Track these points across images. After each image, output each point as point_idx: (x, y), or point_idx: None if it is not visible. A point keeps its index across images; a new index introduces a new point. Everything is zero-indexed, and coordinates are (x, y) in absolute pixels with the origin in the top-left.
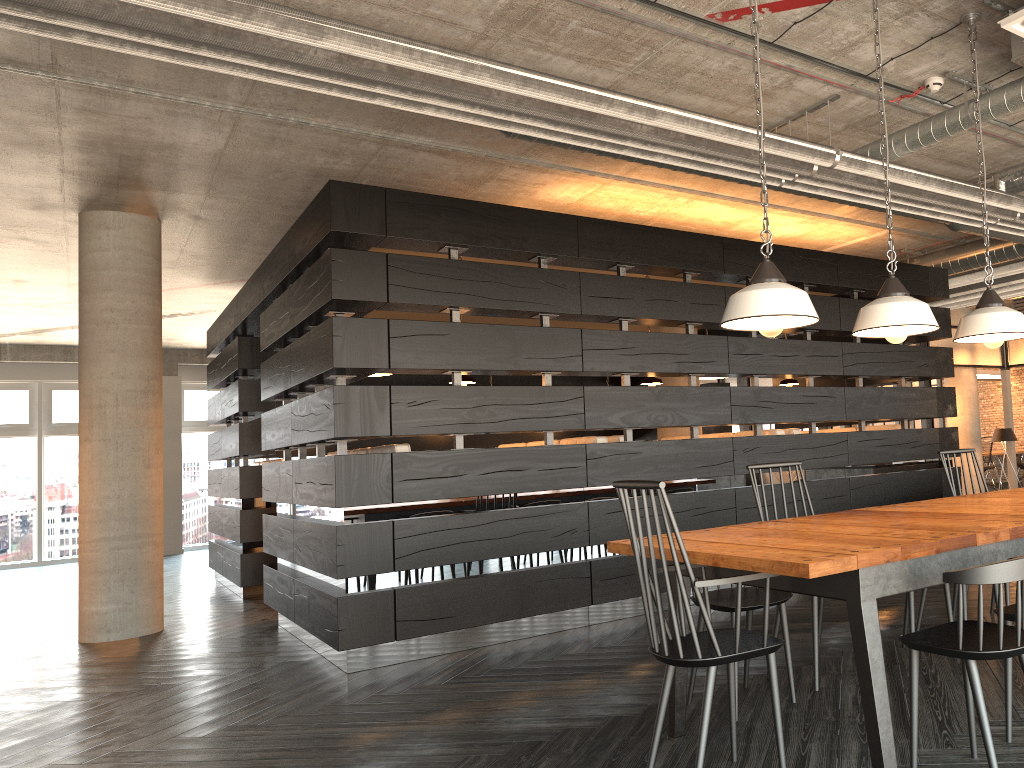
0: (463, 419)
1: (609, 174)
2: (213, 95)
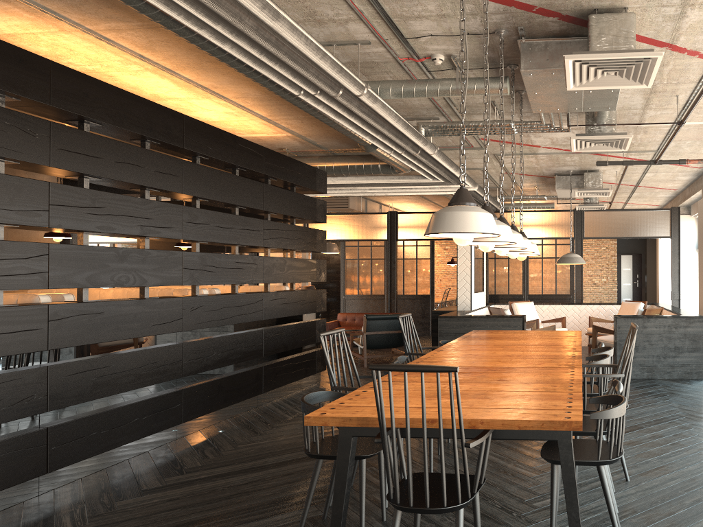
0: None
1: (81, 25)
2: None
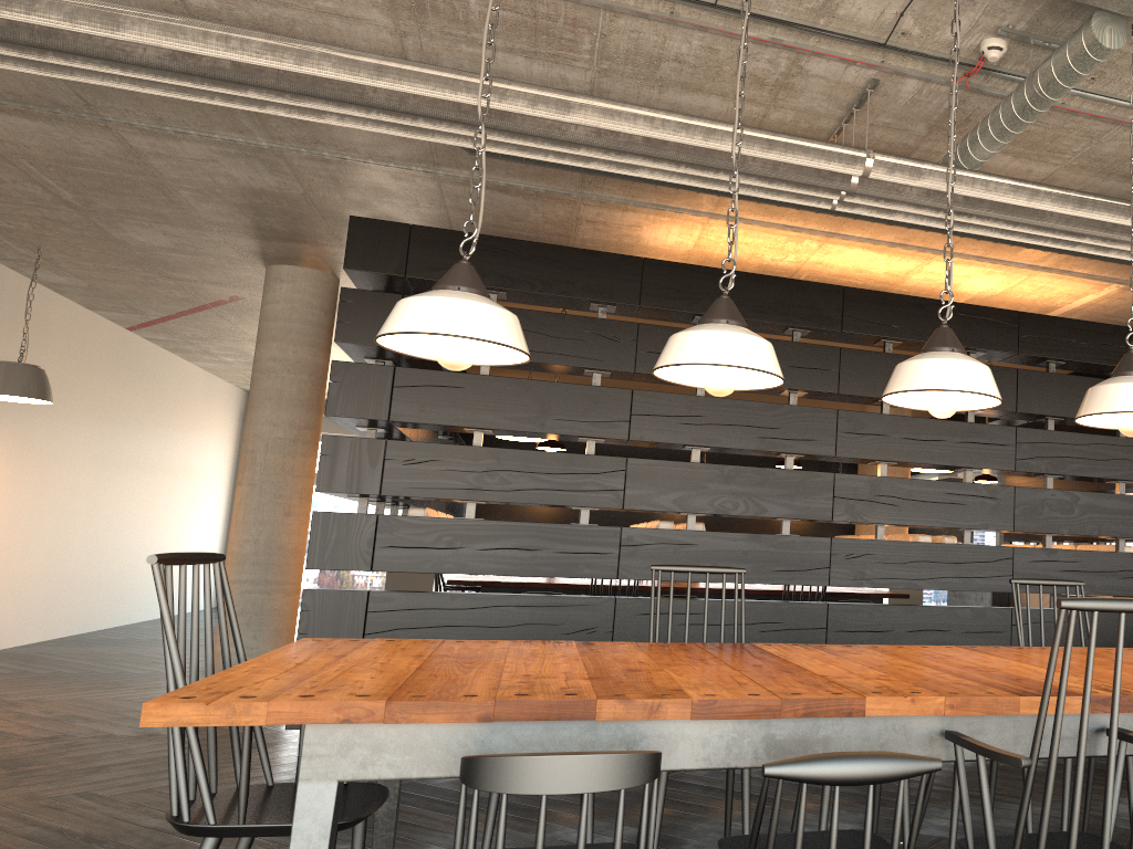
0: (468, 484)
1: (697, 210)
2: (239, 130)
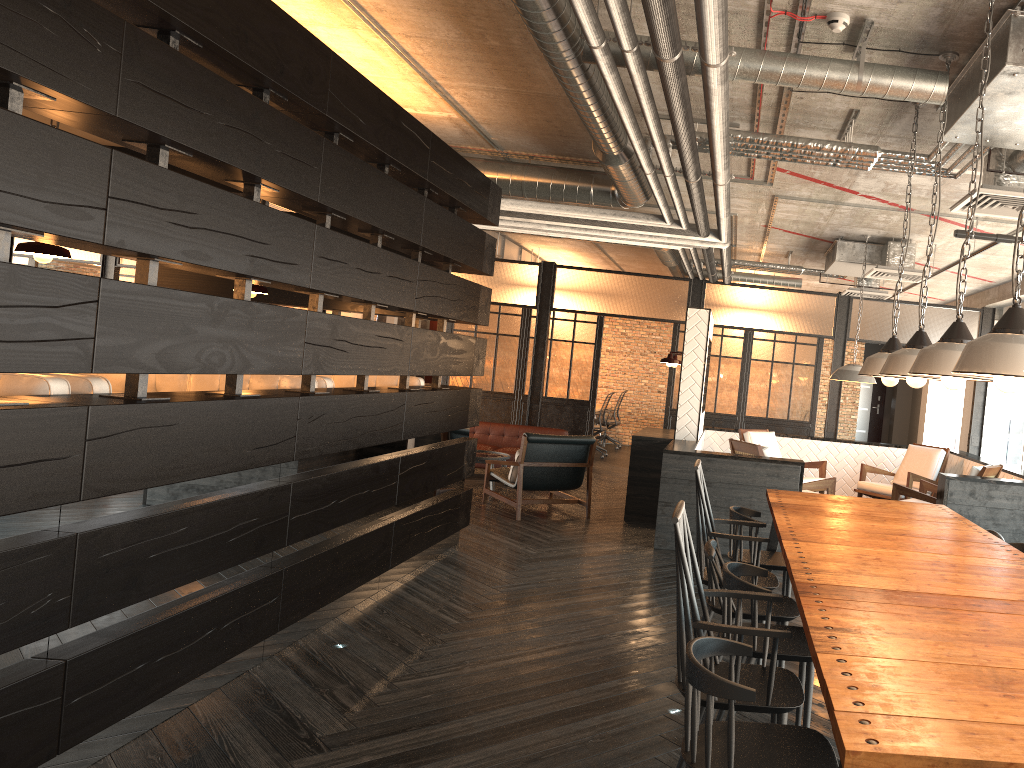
0: None
1: None
2: None
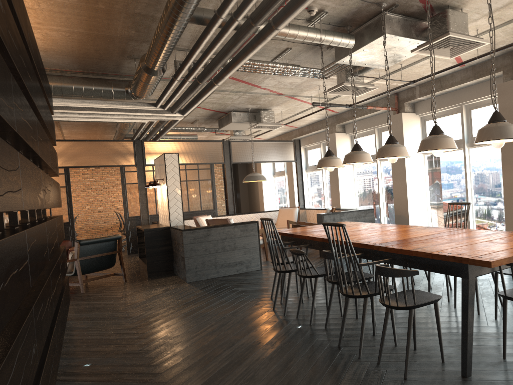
0: None
1: None
2: None
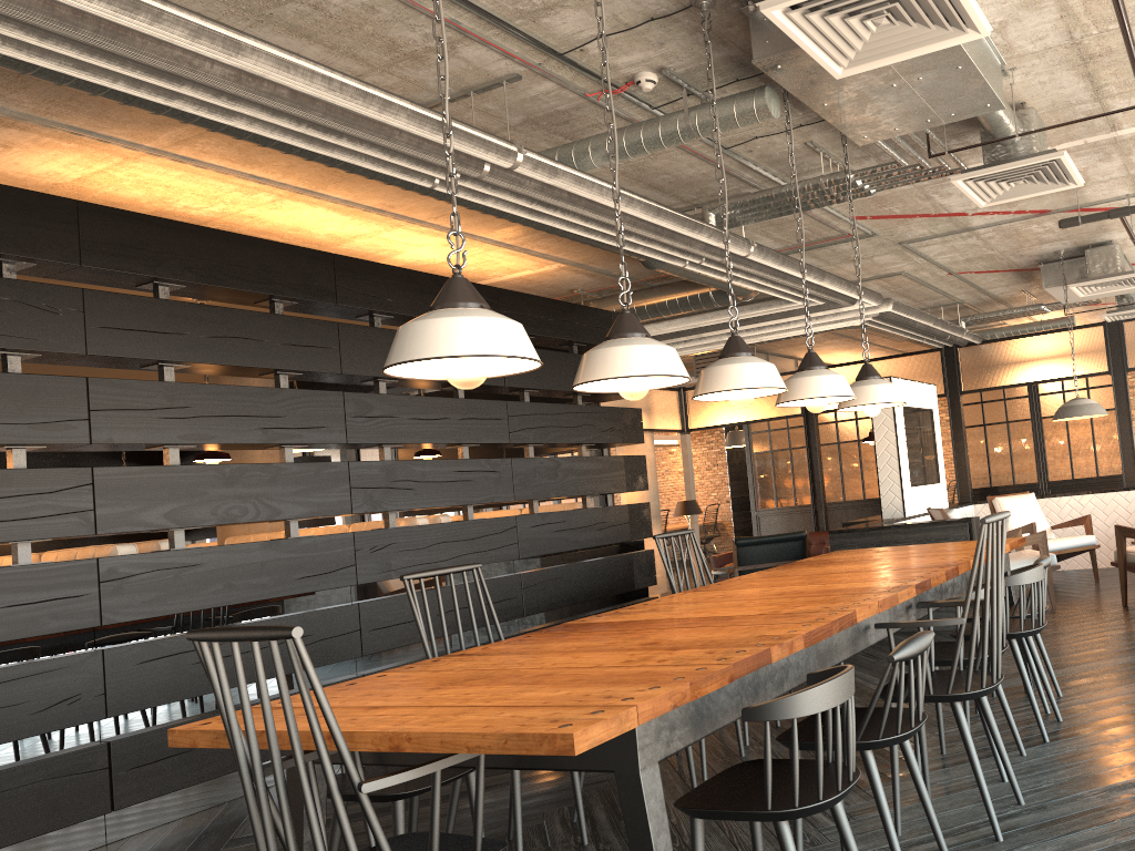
0: None
1: (138, 144)
2: None
